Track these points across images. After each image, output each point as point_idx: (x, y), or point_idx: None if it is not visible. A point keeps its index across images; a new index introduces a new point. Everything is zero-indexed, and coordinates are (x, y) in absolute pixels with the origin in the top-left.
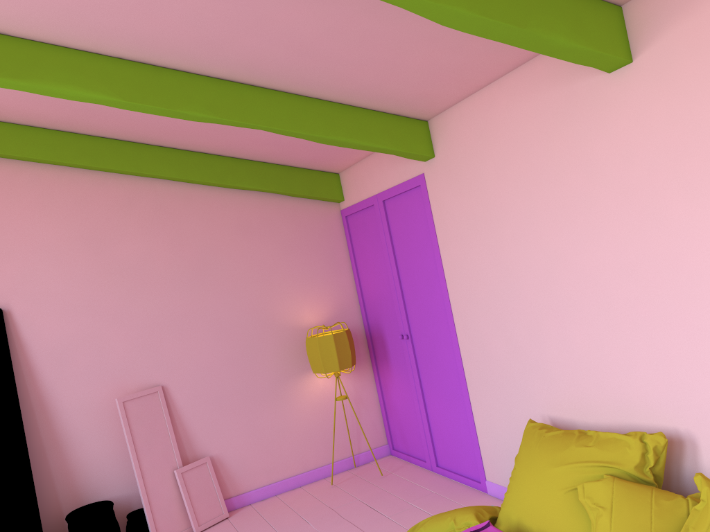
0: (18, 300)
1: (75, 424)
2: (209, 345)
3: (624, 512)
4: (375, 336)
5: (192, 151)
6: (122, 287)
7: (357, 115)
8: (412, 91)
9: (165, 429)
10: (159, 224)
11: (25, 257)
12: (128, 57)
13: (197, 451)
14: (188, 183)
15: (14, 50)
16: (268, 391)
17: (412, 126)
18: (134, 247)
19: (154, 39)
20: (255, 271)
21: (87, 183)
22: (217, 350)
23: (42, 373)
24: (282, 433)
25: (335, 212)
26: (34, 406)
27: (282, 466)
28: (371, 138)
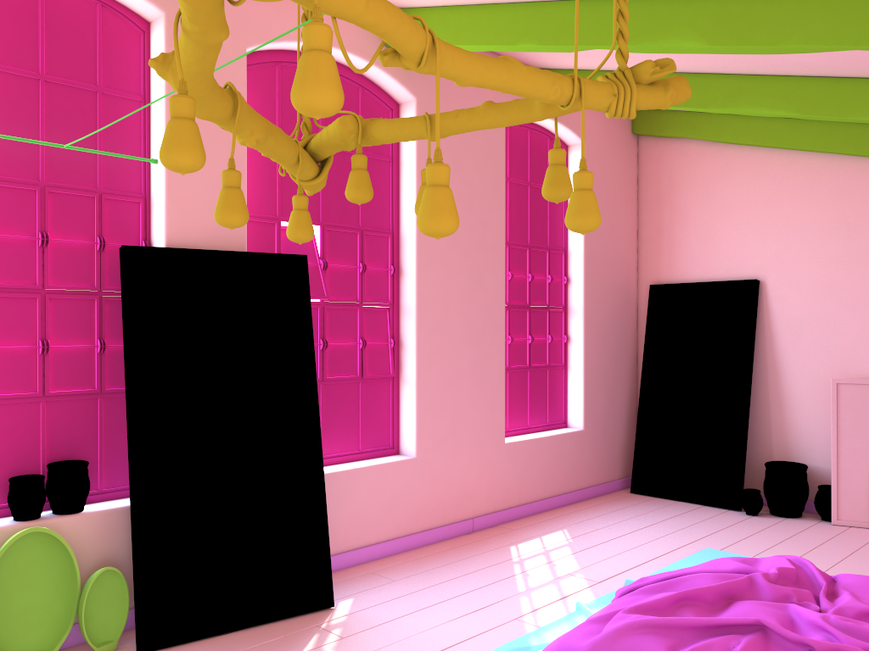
0: (772, 274)
1: (797, 391)
2: None
3: None
4: None
5: None
6: (865, 275)
7: None
8: None
9: None
10: None
11: (784, 237)
12: (810, 75)
13: None
14: None
15: (725, 85)
16: None
17: None
18: None
19: (811, 64)
20: None
21: (852, 170)
22: None
23: (779, 340)
24: None
25: None
26: (767, 365)
27: None
28: None
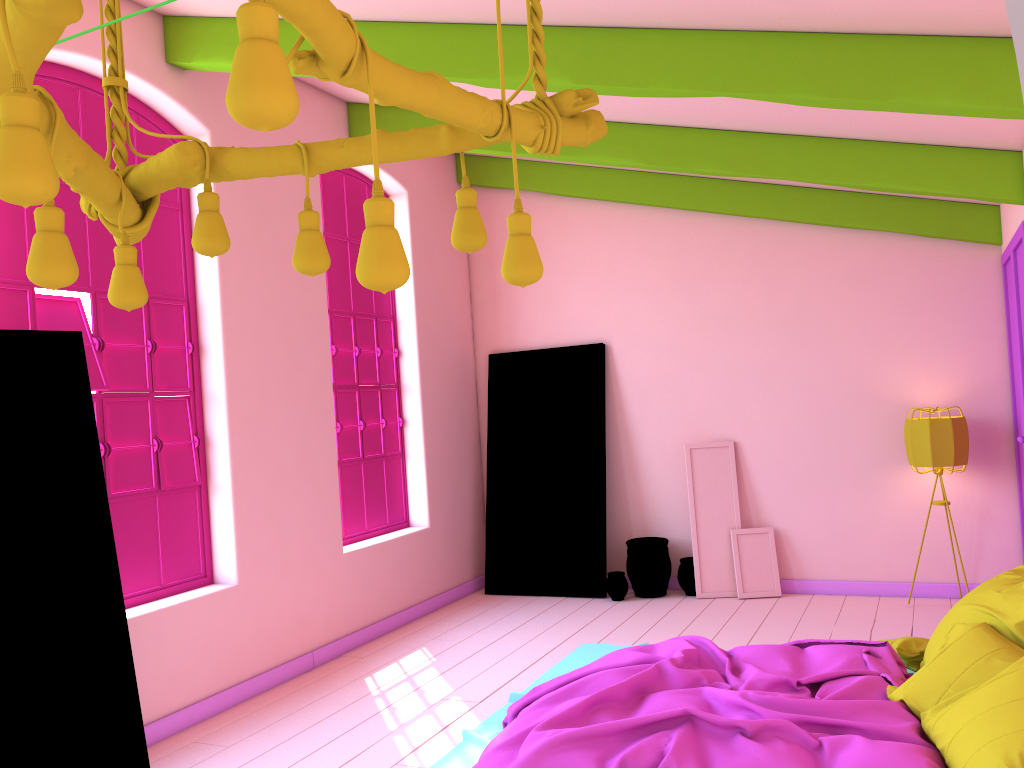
0: (617, 337)
1: (651, 460)
2: (791, 408)
3: (949, 656)
4: (1019, 434)
5: (797, 186)
6: (708, 334)
7: (907, 154)
8: (950, 127)
9: (729, 486)
10: (753, 269)
11: (627, 297)
12: (654, 123)
13: (763, 519)
14: (792, 222)
15: None
16: (856, 474)
17: (994, 160)
18: (725, 293)
19: (658, 111)
20: (860, 330)
21: (687, 225)
22: (800, 415)
23: (629, 407)
24: (866, 527)
25: (991, 258)
26: (620, 435)
27: (860, 565)
28: (923, 182)
